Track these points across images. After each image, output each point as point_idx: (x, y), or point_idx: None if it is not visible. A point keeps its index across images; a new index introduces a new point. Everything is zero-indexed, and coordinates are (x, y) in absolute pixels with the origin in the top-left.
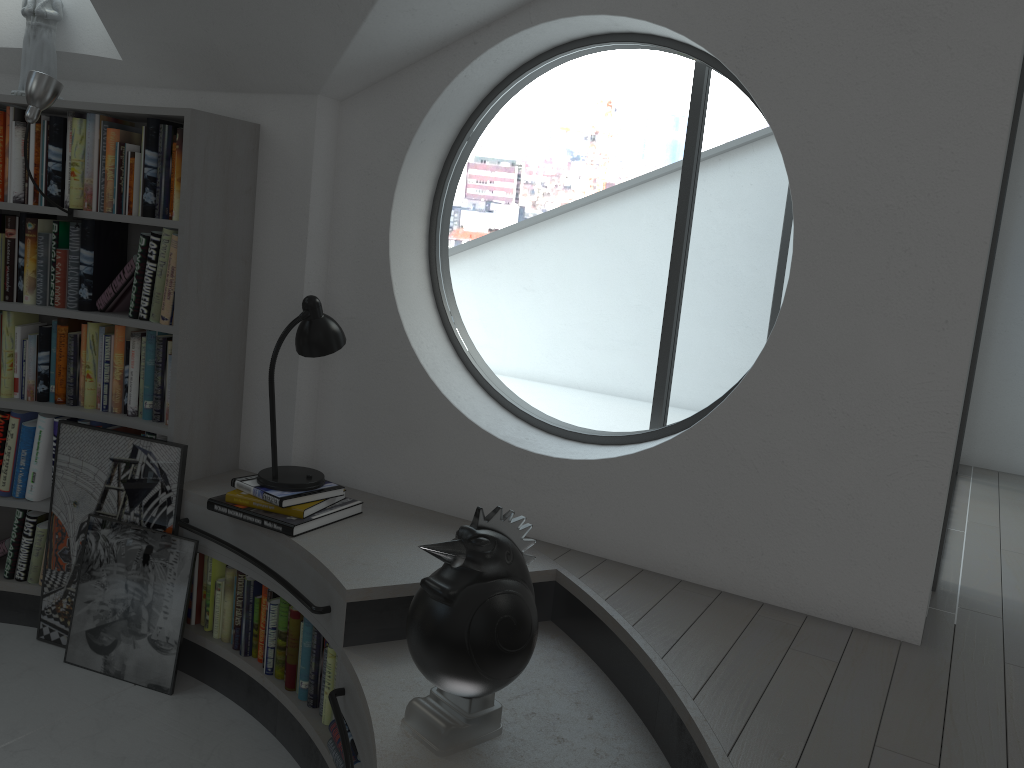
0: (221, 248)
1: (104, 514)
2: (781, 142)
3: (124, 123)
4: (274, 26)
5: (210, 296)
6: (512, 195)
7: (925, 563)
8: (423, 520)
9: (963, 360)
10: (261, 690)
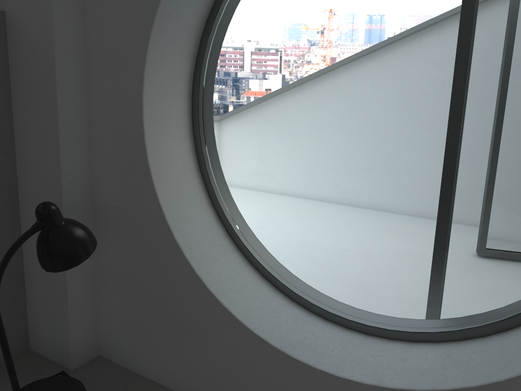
0: None
1: None
2: None
3: None
4: None
5: None
6: (278, 69)
7: None
8: None
9: None
10: None
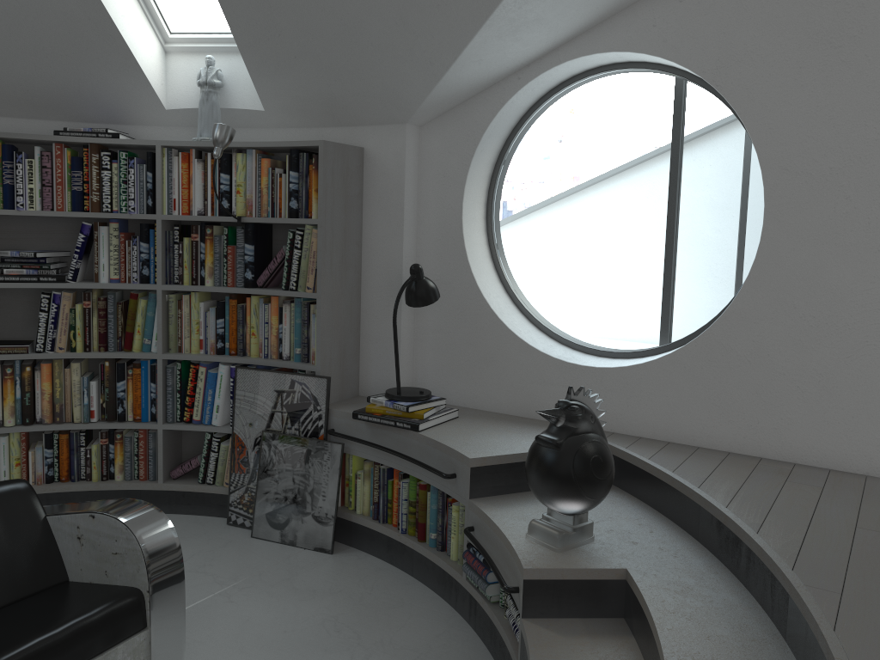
0: (343, 236)
1: (272, 430)
2: (750, 130)
3: (268, 154)
4: (380, 79)
5: (338, 271)
6: None
7: (879, 418)
8: (502, 420)
9: None
10: (398, 545)
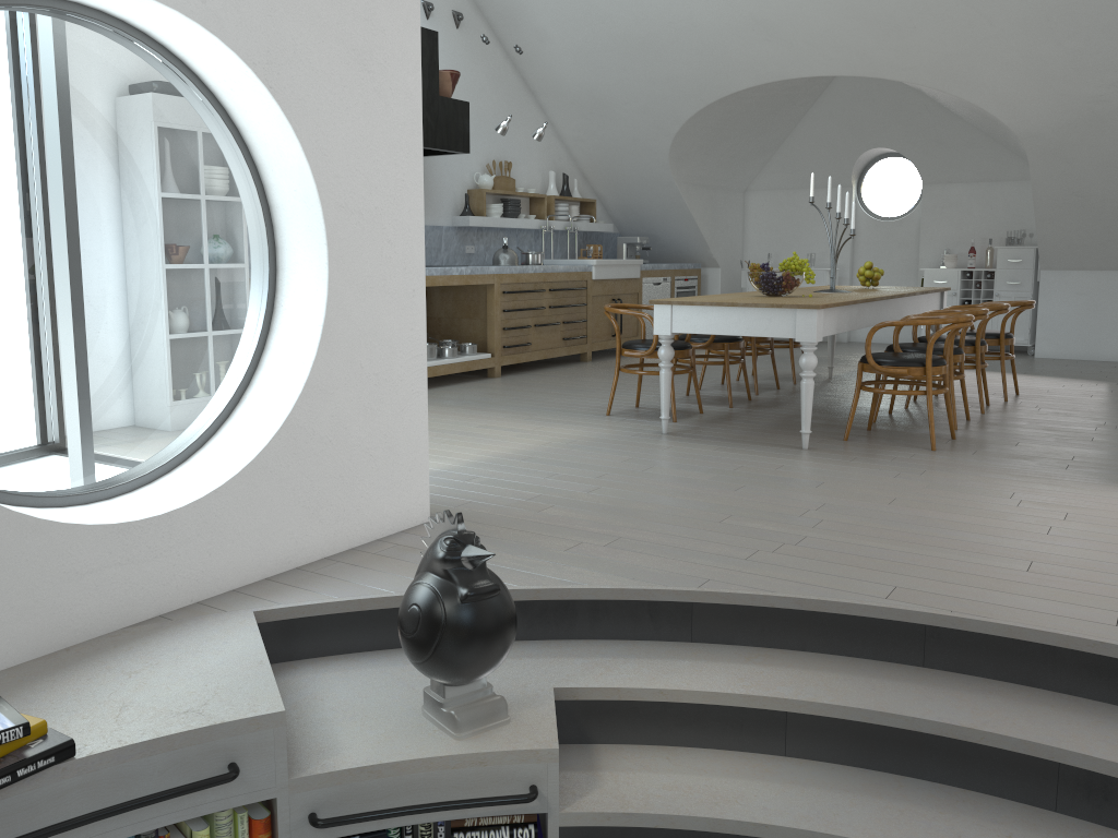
0: None
1: None
2: (307, 154)
3: None
4: None
5: None
6: None
7: (425, 463)
8: (49, 673)
9: (424, 315)
10: None
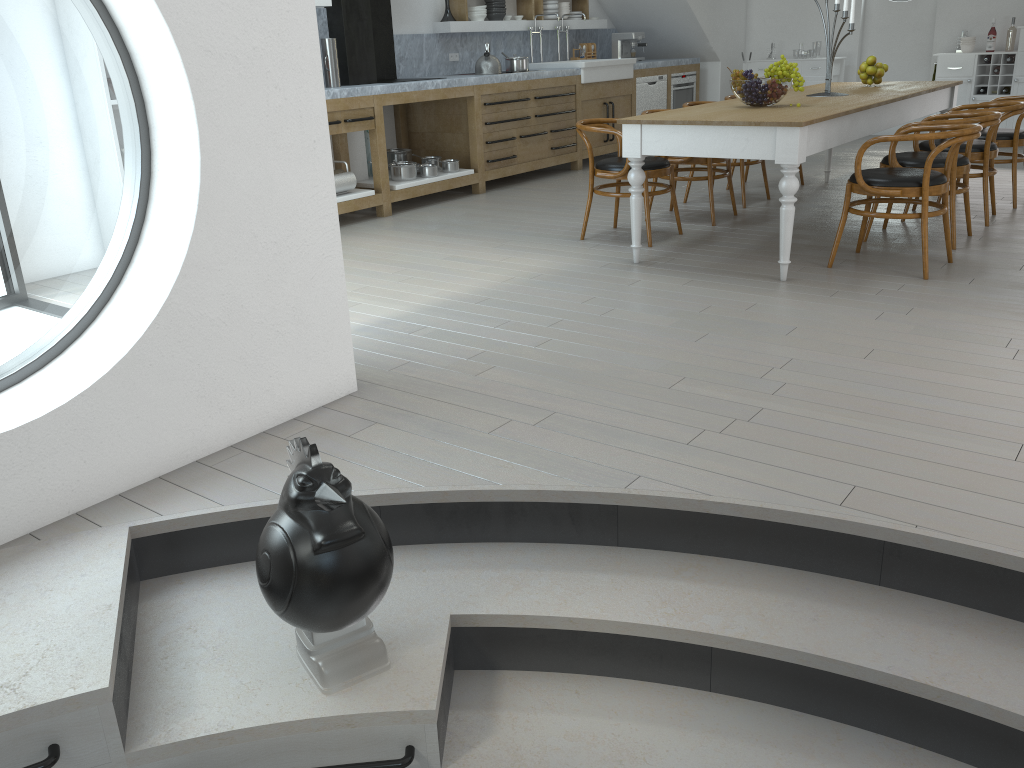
0: None
1: None
2: None
3: None
4: None
5: None
6: None
7: (347, 331)
8: None
9: (331, 169)
10: None
